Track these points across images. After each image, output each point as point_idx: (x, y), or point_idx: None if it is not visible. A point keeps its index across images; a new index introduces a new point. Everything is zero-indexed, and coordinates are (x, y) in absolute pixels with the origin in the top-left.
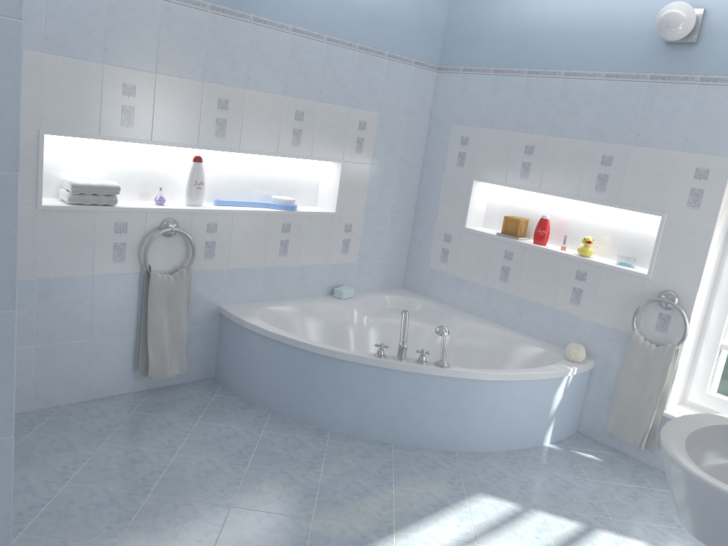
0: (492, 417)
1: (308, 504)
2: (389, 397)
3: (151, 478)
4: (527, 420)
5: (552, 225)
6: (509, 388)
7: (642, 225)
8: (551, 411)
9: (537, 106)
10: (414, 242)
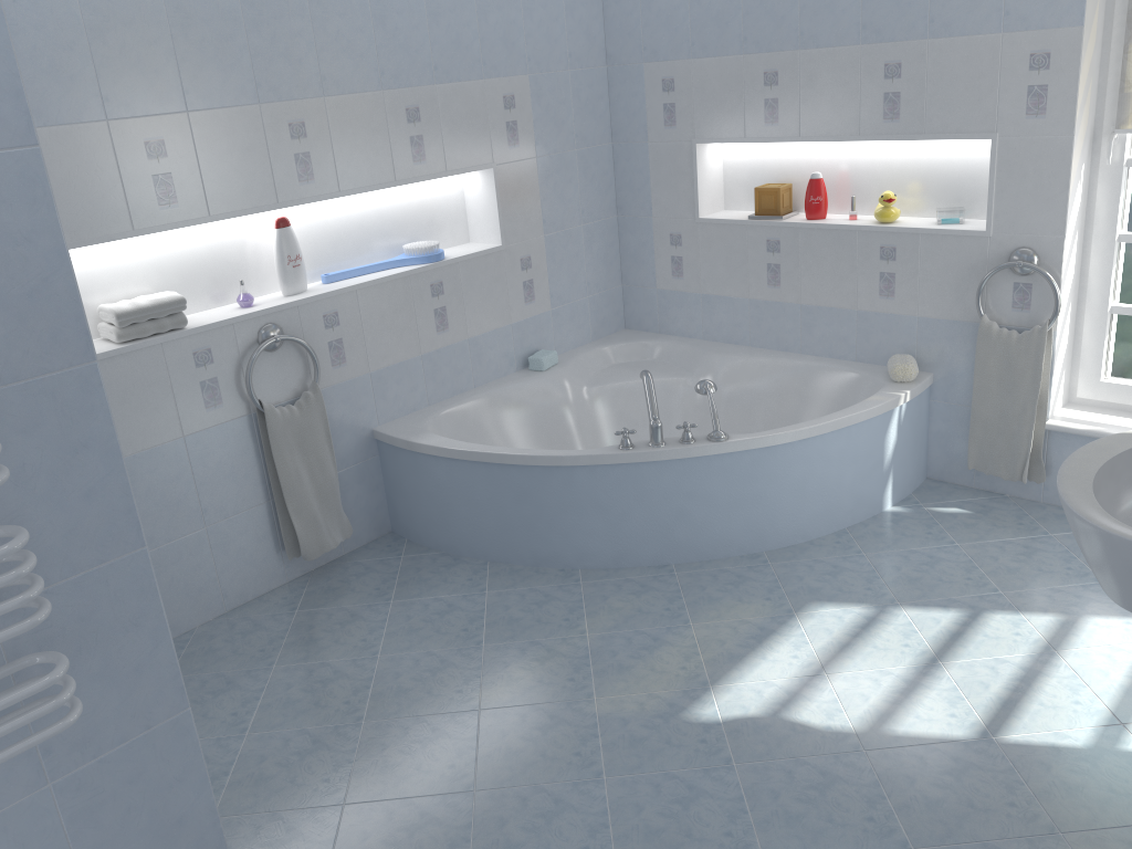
0: (804, 492)
1: (583, 679)
2: (653, 502)
3: (358, 699)
4: (854, 483)
5: (828, 184)
6: (820, 446)
7: (963, 155)
8: (885, 462)
9: (768, 8)
10: (627, 256)
